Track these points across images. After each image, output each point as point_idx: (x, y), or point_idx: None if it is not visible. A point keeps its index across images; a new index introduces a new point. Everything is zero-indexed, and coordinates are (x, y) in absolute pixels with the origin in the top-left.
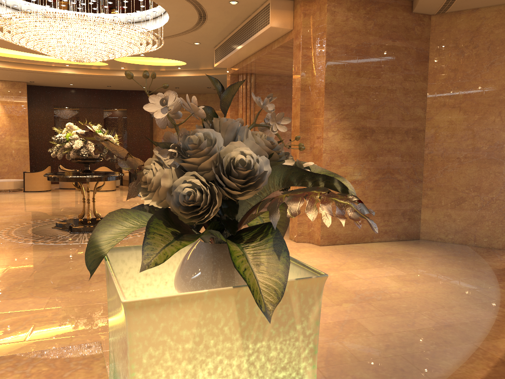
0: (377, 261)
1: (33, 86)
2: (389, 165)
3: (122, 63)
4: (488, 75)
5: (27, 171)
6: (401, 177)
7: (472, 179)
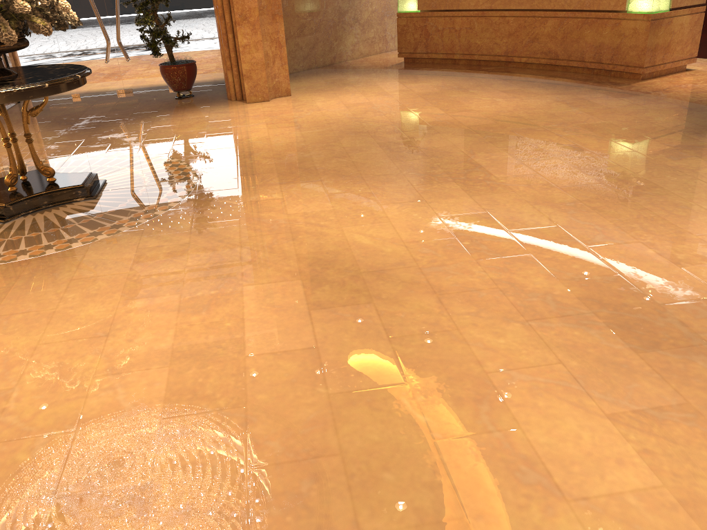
0: (358, 85)
1: None
2: None
3: None
4: None
5: None
6: None
7: (307, 4)
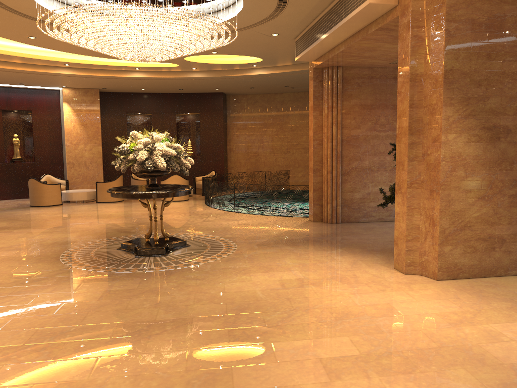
0: None
1: (106, 92)
2: None
3: (193, 64)
4: None
5: (101, 180)
6: None
7: None
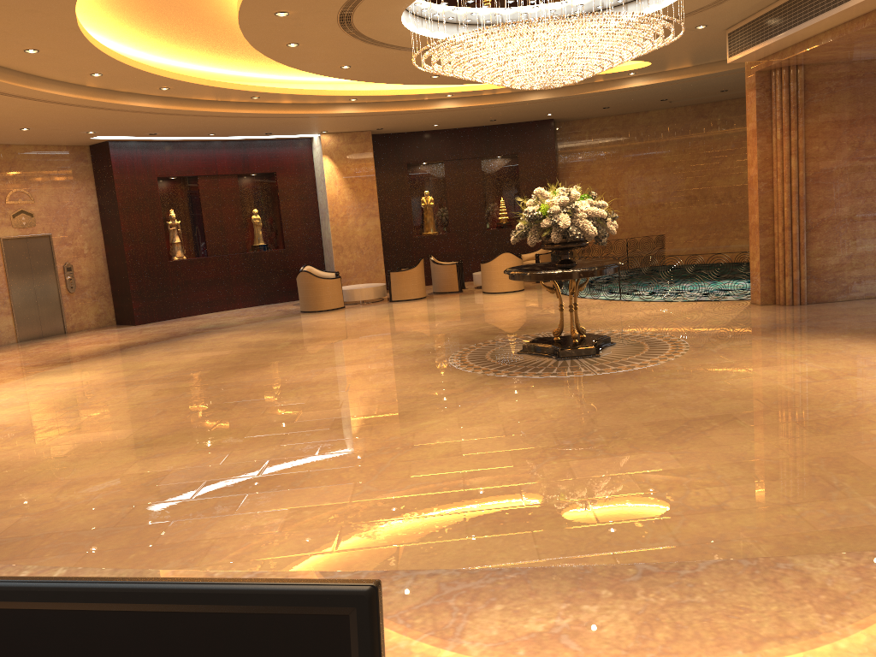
0: None
1: (376, 135)
2: None
3: None
4: None
5: (381, 270)
6: None
7: None
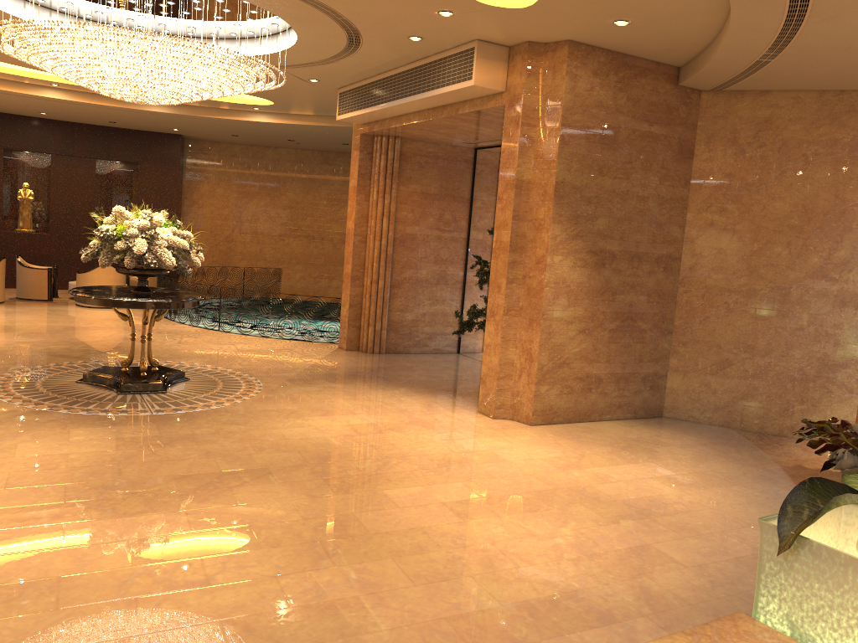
0: (626, 453)
1: None
2: (631, 307)
3: None
4: (776, 188)
5: None
6: (646, 326)
7: (743, 334)
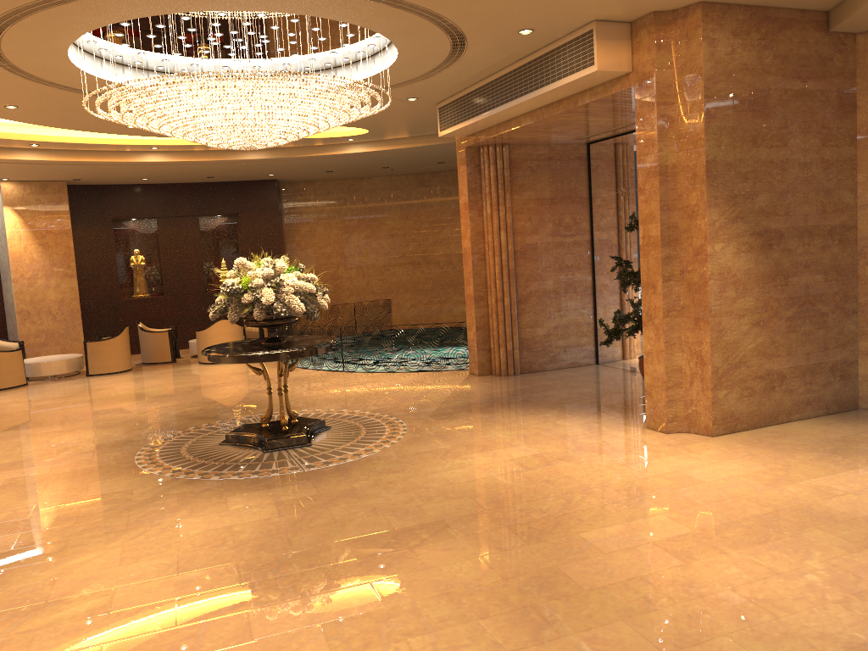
0: (837, 457)
1: (75, 186)
2: (807, 289)
3: None
4: None
5: (80, 338)
6: (826, 309)
7: None
